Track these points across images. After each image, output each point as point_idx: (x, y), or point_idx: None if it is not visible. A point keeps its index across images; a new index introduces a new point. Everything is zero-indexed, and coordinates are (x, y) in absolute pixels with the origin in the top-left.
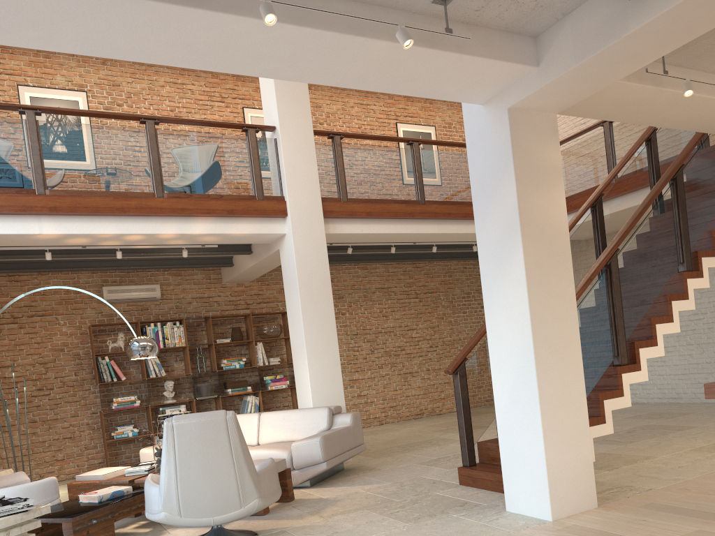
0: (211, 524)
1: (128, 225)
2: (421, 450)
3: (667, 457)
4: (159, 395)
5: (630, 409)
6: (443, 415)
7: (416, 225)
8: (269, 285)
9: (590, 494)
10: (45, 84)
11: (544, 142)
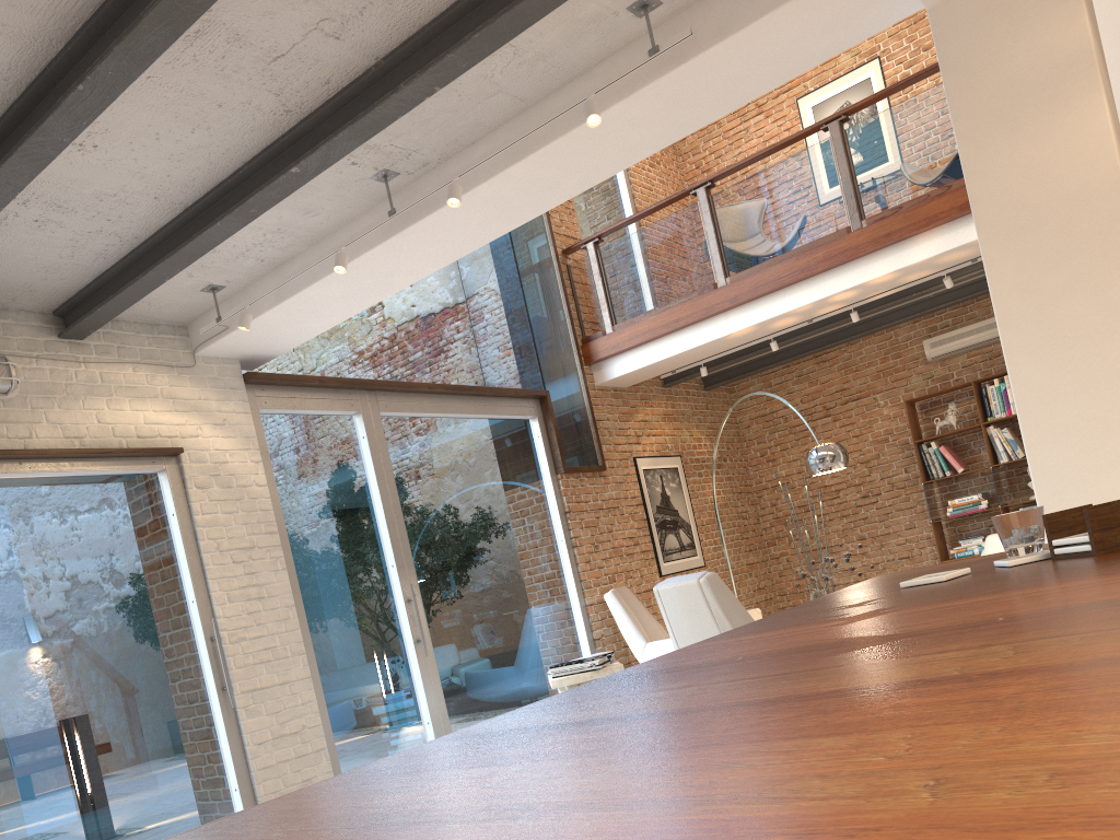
0: None
1: (824, 286)
2: None
3: None
4: (1029, 486)
5: None
6: None
7: None
8: None
9: None
10: (827, 79)
11: (1033, 19)
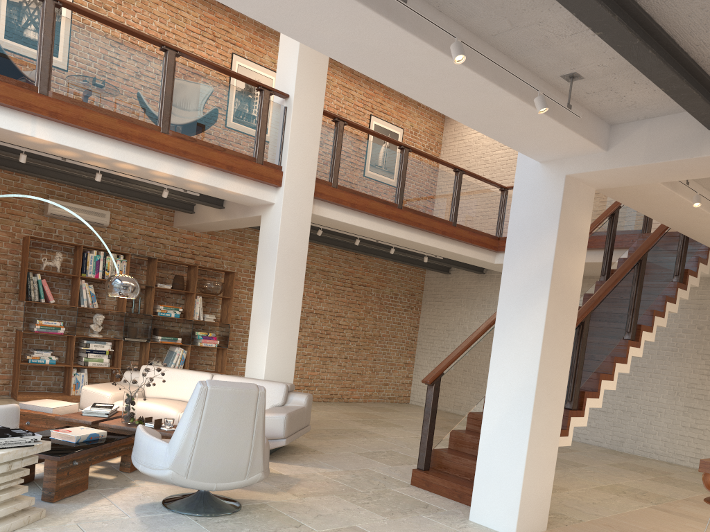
0: (213, 489)
1: (126, 153)
2: (351, 439)
3: (578, 491)
4: (83, 326)
5: None
6: (351, 404)
7: (389, 227)
8: (218, 241)
9: (544, 518)
10: None
11: (582, 211)
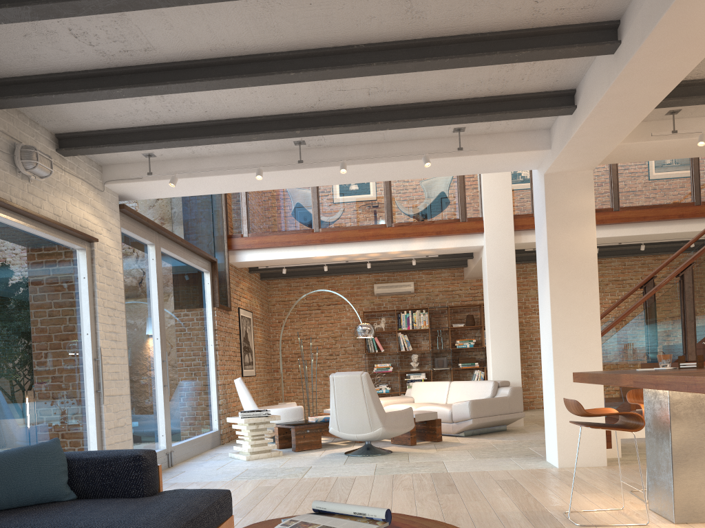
0: (356, 438)
1: (368, 247)
2: None
3: None
4: (409, 364)
5: None
6: None
7: (608, 230)
8: None
9: (599, 455)
10: None
11: (578, 193)
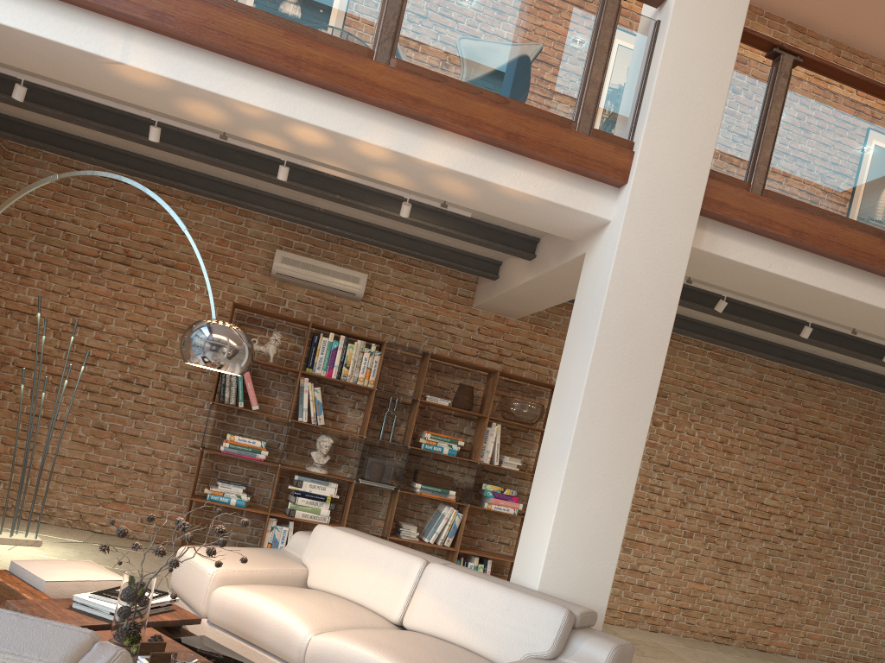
0: None
1: (300, 102)
2: None
3: None
4: (306, 454)
5: None
6: (770, 656)
7: None
8: (547, 335)
9: None
10: None
11: None
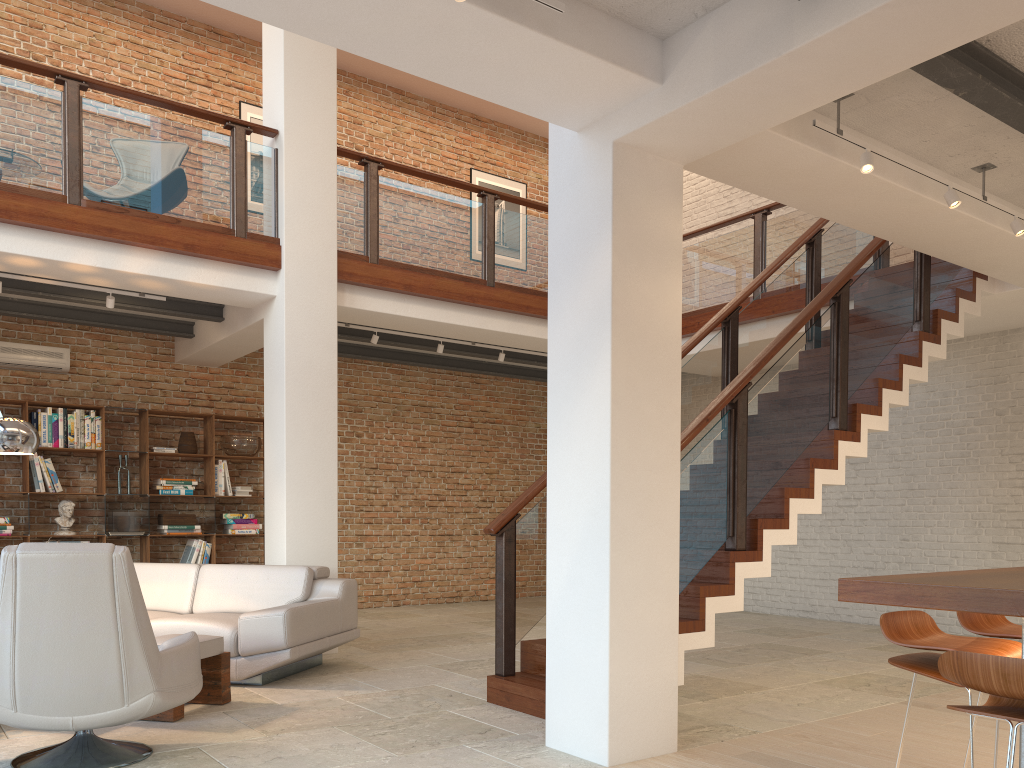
0: (69, 728)
1: (15, 240)
2: (445, 647)
3: (784, 689)
4: (49, 522)
5: (747, 620)
6: (490, 602)
7: (477, 316)
8: (249, 377)
9: (668, 731)
10: None
11: (661, 202)
